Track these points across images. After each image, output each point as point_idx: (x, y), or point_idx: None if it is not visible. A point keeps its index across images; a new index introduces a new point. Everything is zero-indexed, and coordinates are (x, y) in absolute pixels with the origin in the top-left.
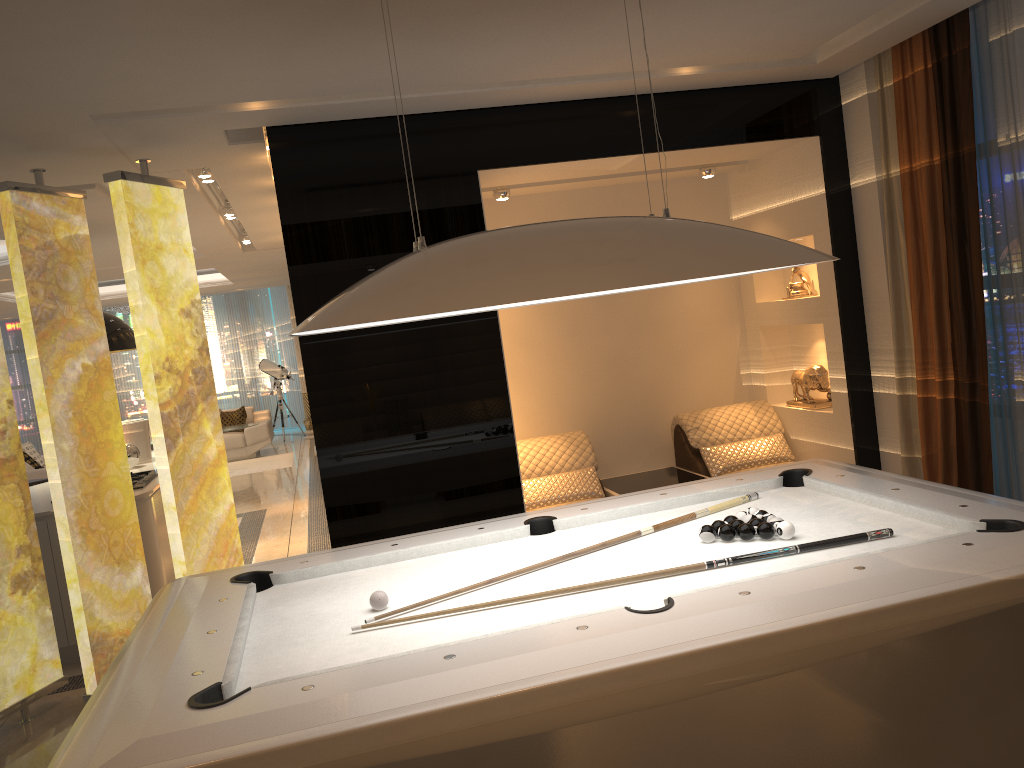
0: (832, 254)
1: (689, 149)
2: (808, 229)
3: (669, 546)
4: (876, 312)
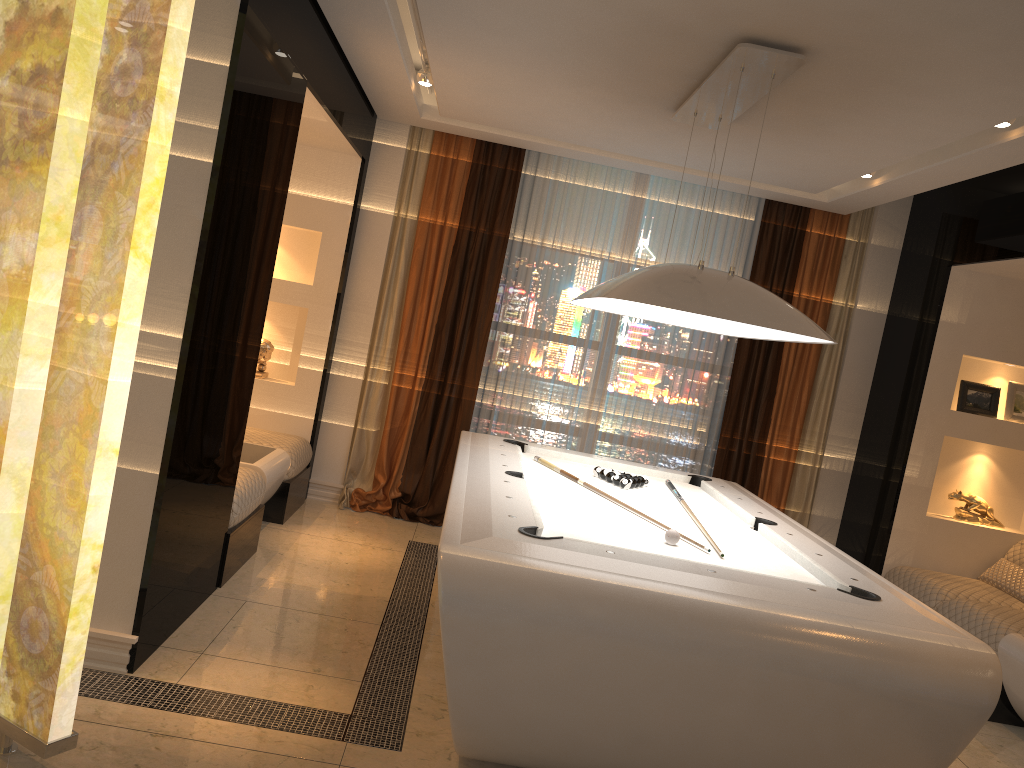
0: (344, 257)
1: (332, 131)
2: (317, 226)
3: (620, 492)
4: (357, 312)
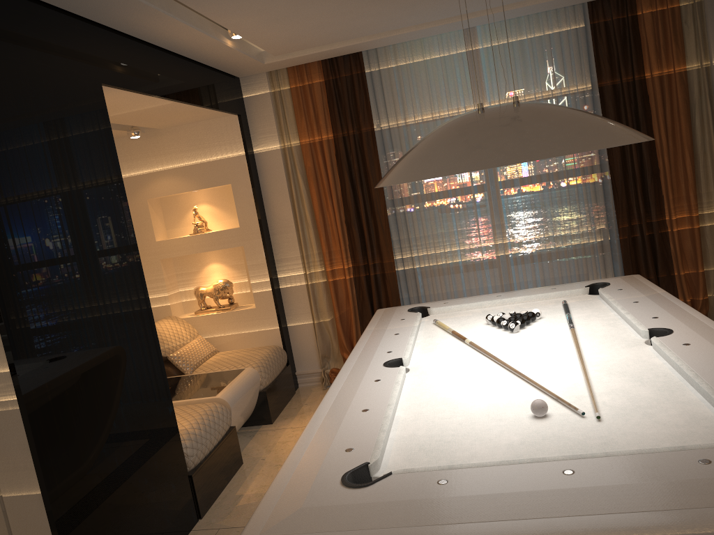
0: (253, 196)
1: (189, 107)
2: (225, 180)
3: (508, 339)
4: (282, 234)
